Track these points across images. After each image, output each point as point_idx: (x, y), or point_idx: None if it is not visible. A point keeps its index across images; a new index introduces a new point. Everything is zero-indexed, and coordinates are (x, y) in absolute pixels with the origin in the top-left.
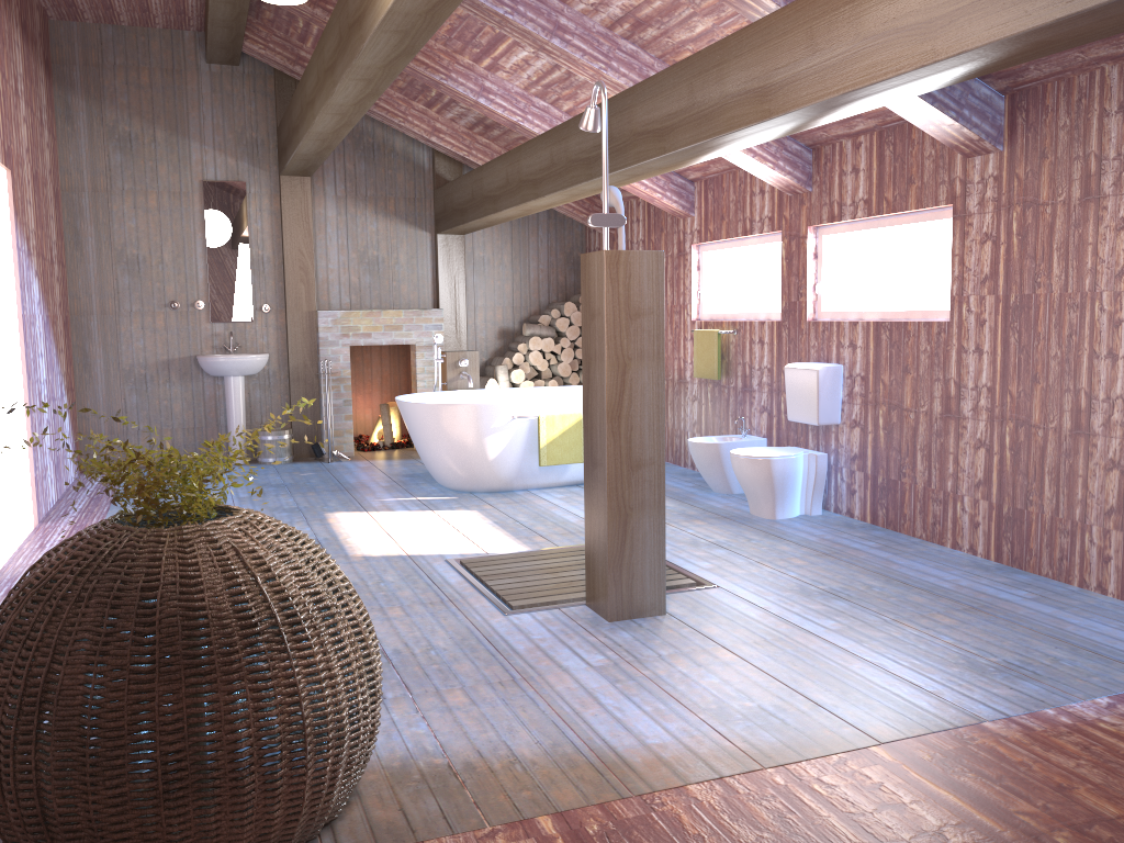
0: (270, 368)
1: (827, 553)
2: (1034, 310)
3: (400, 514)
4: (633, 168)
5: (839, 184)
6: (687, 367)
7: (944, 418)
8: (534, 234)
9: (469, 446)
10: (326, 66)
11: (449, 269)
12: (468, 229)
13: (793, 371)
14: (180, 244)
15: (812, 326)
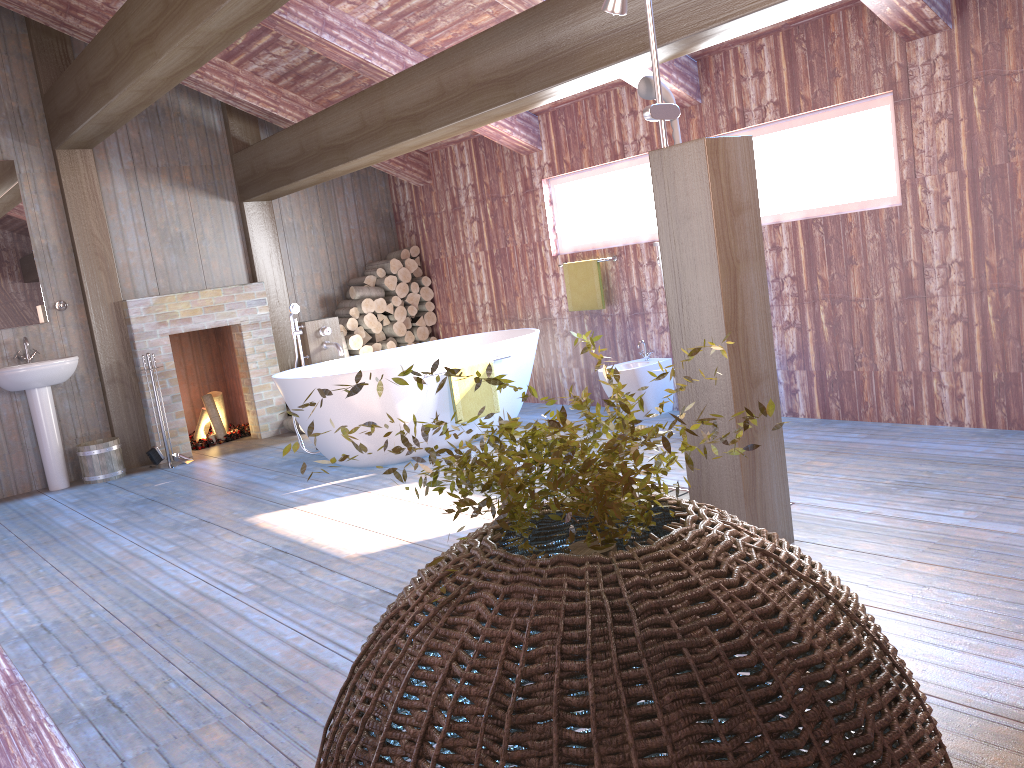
0: (77, 373)
1: (834, 451)
2: (1010, 178)
3: (335, 502)
4: (586, 76)
5: (738, 91)
6: (552, 303)
7: (906, 301)
8: (340, 194)
9: (381, 415)
10: None
11: (261, 239)
12: (285, 192)
13: None
14: None
15: None
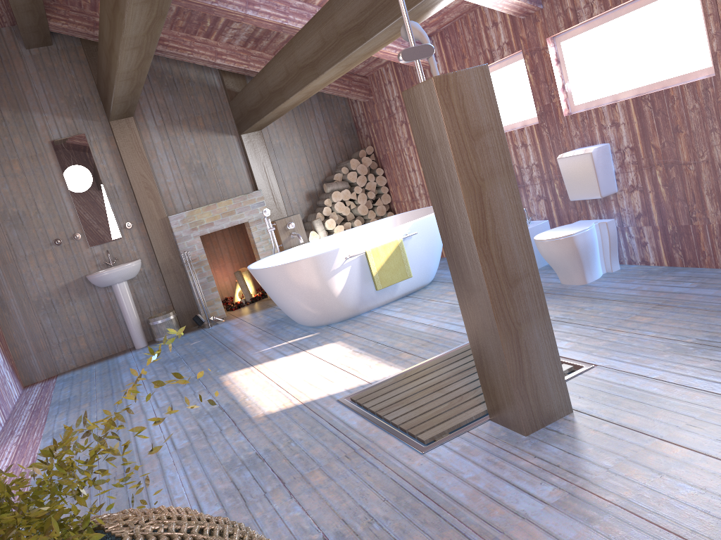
0: (145, 269)
1: (660, 304)
2: None
3: (280, 361)
4: None
5: None
6: None
7: None
8: (312, 116)
9: (317, 290)
10: (112, 5)
11: (257, 159)
12: (263, 124)
13: (566, 160)
14: (48, 194)
15: (571, 119)
